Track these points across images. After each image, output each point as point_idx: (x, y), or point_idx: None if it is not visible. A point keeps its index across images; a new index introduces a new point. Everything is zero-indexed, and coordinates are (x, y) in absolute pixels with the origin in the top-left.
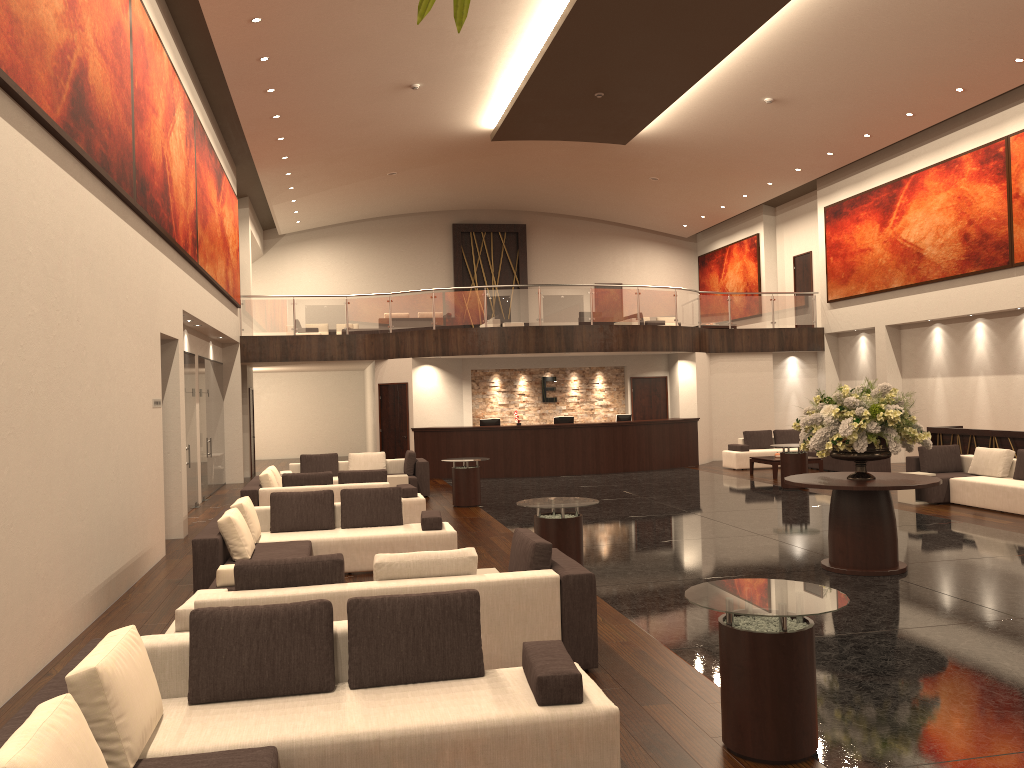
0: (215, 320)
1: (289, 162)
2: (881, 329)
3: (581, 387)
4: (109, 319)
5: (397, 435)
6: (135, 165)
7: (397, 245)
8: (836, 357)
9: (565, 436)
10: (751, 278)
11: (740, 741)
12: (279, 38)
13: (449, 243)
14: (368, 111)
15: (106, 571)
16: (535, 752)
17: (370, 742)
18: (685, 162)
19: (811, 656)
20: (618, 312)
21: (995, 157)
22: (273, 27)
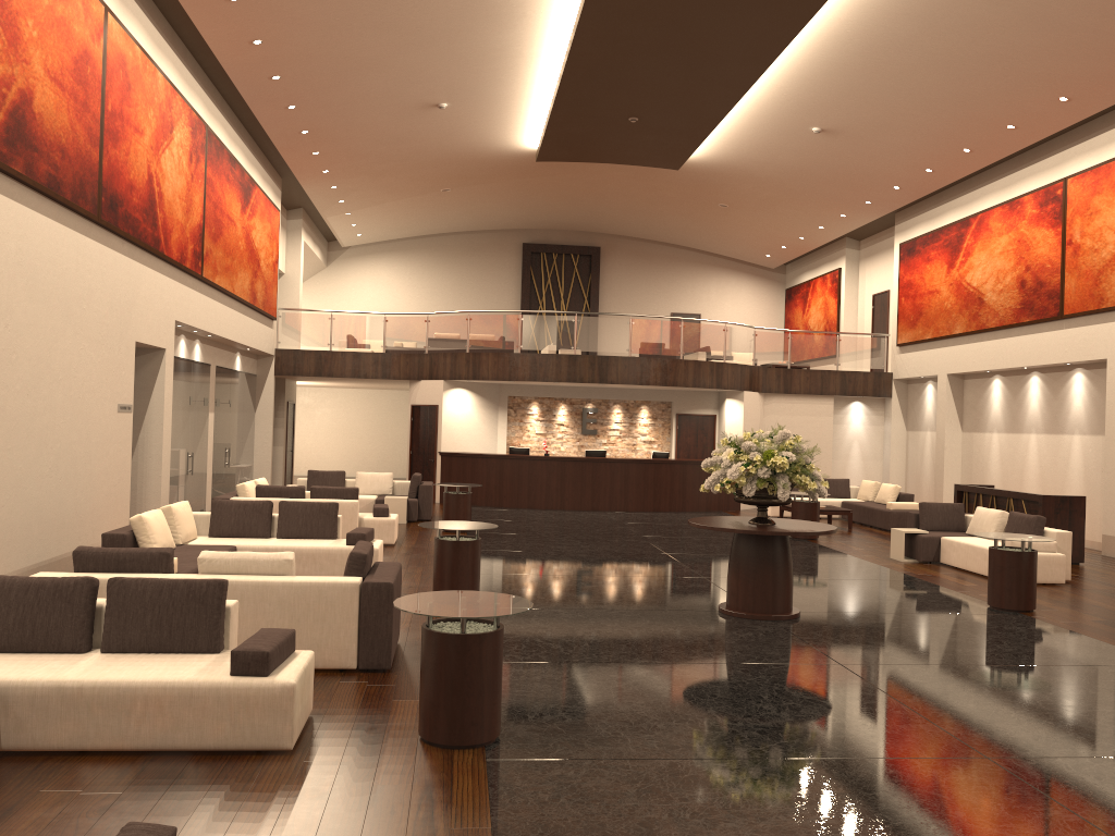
0: (232, 332)
1: (332, 176)
2: (943, 378)
3: (624, 421)
4: (54, 327)
5: (425, 458)
6: (102, 183)
7: (464, 263)
8: (904, 405)
9: (593, 470)
10: (831, 315)
11: (423, 726)
12: (286, 59)
13: (518, 263)
14: (400, 128)
15: (32, 557)
16: (216, 712)
17: (74, 688)
18: (750, 190)
19: (488, 657)
20: (659, 345)
21: (1053, 200)
22: (276, 48)
